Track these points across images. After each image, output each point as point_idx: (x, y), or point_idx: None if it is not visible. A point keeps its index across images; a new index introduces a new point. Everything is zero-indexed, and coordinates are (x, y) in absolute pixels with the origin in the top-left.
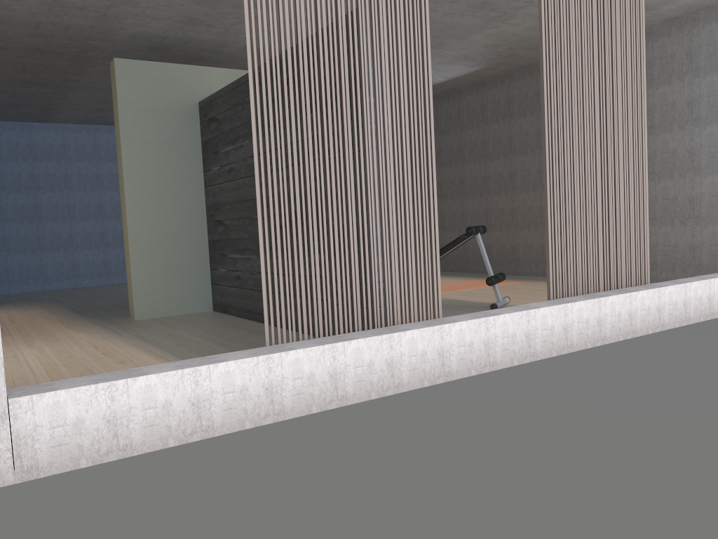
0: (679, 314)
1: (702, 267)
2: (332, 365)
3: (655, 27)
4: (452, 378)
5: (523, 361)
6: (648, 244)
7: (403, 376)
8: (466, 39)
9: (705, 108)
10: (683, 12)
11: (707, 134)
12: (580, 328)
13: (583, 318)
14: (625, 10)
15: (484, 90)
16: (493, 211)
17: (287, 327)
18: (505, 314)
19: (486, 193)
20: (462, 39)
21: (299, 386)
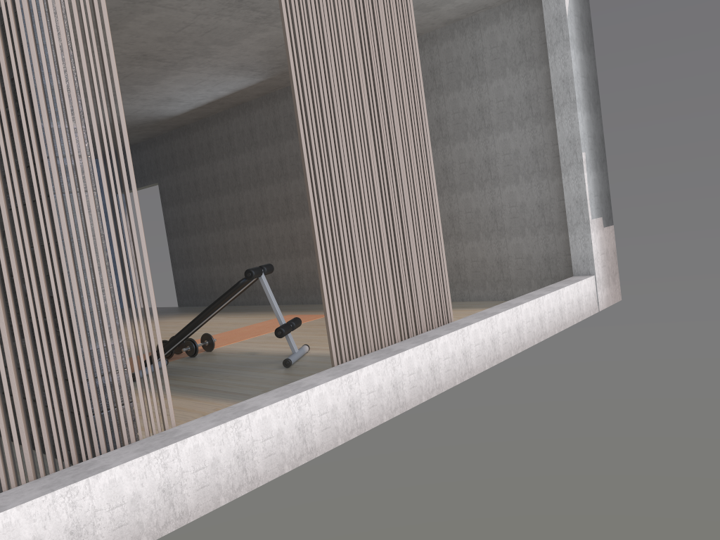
0: (487, 353)
1: (512, 281)
2: None
3: (439, 30)
4: (190, 519)
5: (298, 463)
6: (447, 276)
7: None
8: (235, 45)
9: (495, 114)
10: (463, 14)
11: (501, 141)
12: (372, 400)
13: (374, 387)
14: (390, 4)
15: (274, 103)
16: (299, 235)
17: None
18: (264, 407)
19: (290, 216)
20: (230, 45)
21: None
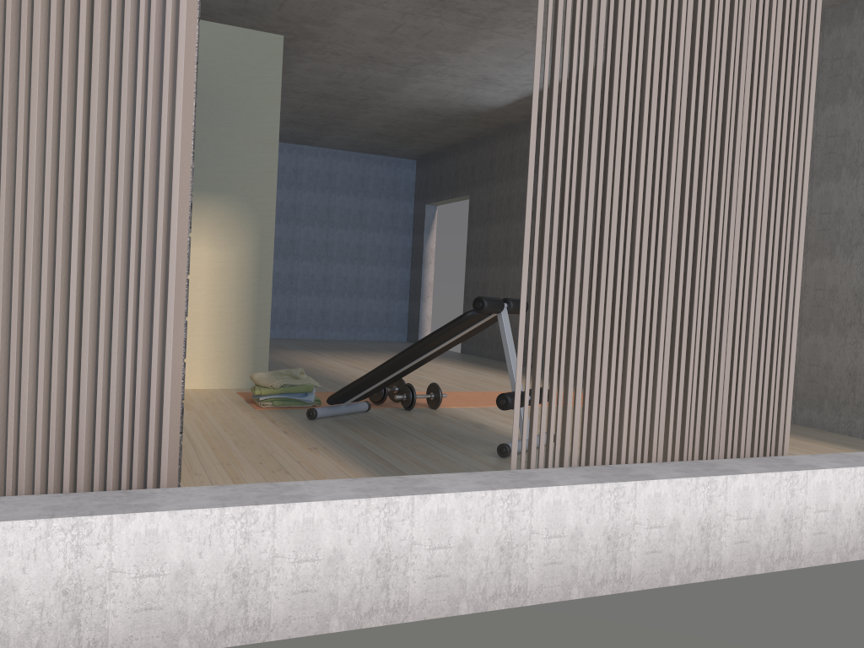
0: (842, 533)
1: None
2: None
3: None
4: None
5: (361, 623)
6: (792, 369)
7: None
8: None
9: None
10: None
11: None
12: (554, 551)
13: (564, 528)
14: None
15: None
16: None
17: None
18: (312, 501)
19: None
20: None
21: None
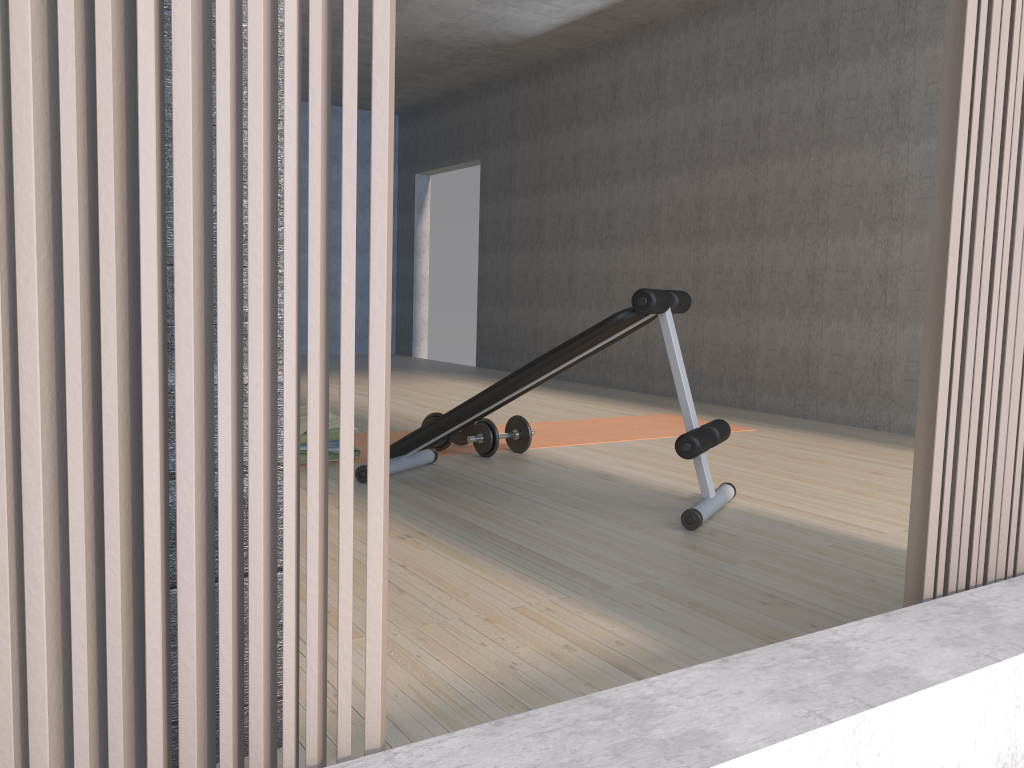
0: None
1: None
2: None
3: None
4: None
5: None
6: None
7: None
8: None
9: None
10: None
11: None
12: None
13: None
14: None
15: (712, 23)
16: (710, 274)
17: None
18: (741, 755)
19: (700, 236)
20: None
21: None
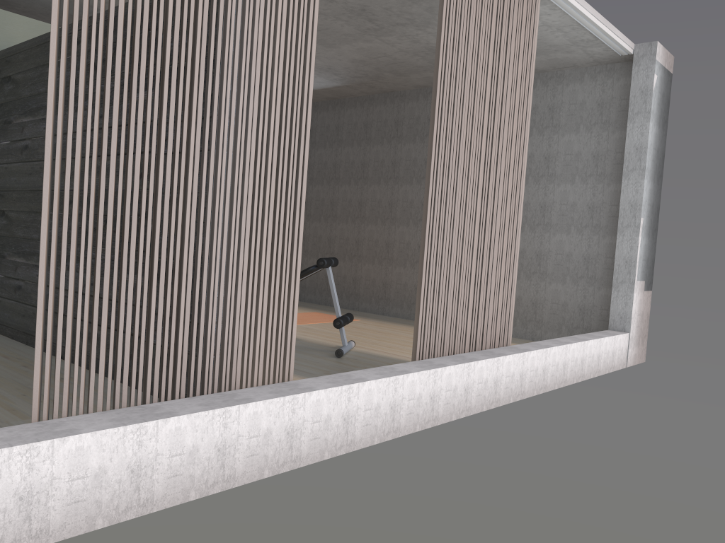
0: (538, 381)
1: (543, 323)
2: (135, 455)
3: None
4: (300, 464)
5: (385, 439)
6: (513, 302)
7: (237, 465)
8: (334, 48)
9: (560, 165)
10: (551, 67)
11: (561, 192)
12: (448, 397)
13: (451, 386)
14: (520, 46)
15: (341, 109)
16: (337, 239)
17: (79, 363)
18: (371, 380)
19: (332, 219)
20: (330, 47)
21: (79, 490)
